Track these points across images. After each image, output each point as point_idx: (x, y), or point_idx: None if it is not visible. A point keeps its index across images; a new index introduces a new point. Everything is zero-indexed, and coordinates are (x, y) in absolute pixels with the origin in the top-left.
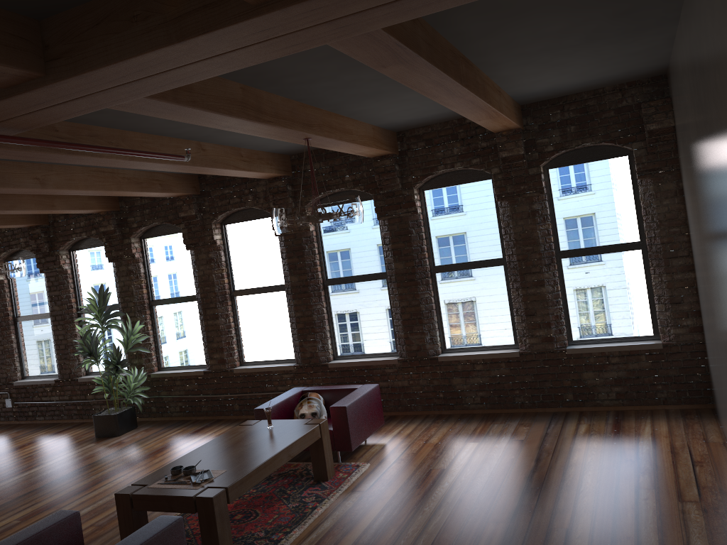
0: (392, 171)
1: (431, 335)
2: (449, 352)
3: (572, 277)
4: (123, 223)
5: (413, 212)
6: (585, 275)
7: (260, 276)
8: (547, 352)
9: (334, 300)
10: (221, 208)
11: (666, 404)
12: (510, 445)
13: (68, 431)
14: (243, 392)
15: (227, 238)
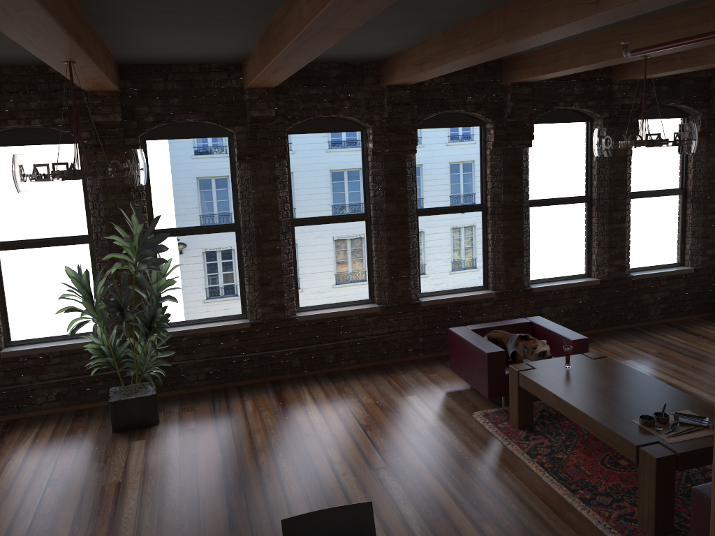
0: (528, 100)
1: (526, 267)
2: (532, 283)
3: (635, 215)
4: (127, 114)
5: (528, 145)
6: (643, 214)
7: (331, 202)
8: (619, 279)
9: (423, 232)
10: (303, 113)
11: (689, 314)
12: (661, 357)
13: (17, 435)
14: (308, 344)
15: (289, 151)
